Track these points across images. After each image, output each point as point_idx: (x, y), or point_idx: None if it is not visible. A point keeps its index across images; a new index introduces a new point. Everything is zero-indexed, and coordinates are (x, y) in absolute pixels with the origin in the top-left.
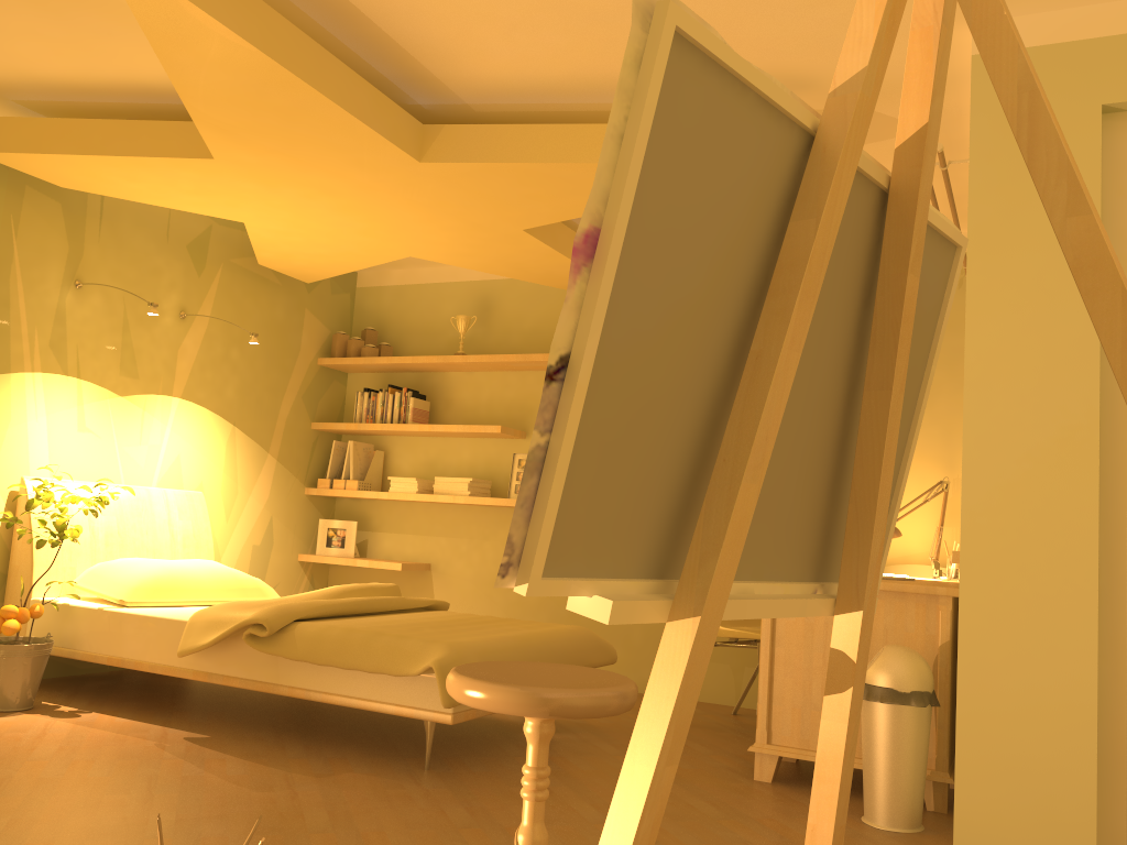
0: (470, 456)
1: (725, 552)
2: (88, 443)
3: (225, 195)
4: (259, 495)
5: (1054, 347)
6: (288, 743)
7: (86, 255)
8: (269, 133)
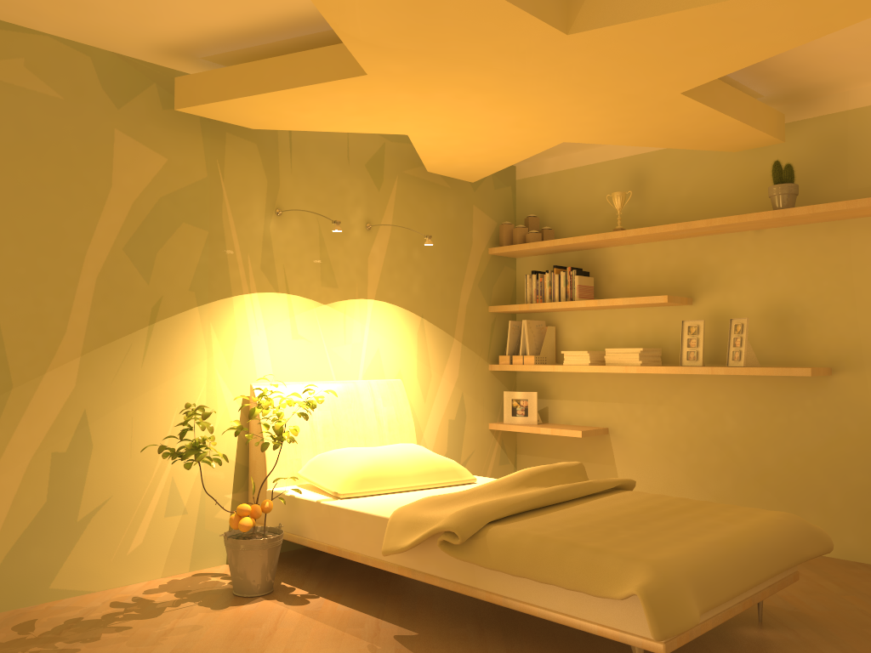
0: (637, 325)
1: None
2: (302, 348)
3: (385, 110)
4: (449, 376)
5: None
6: (491, 645)
7: (282, 186)
8: (411, 34)
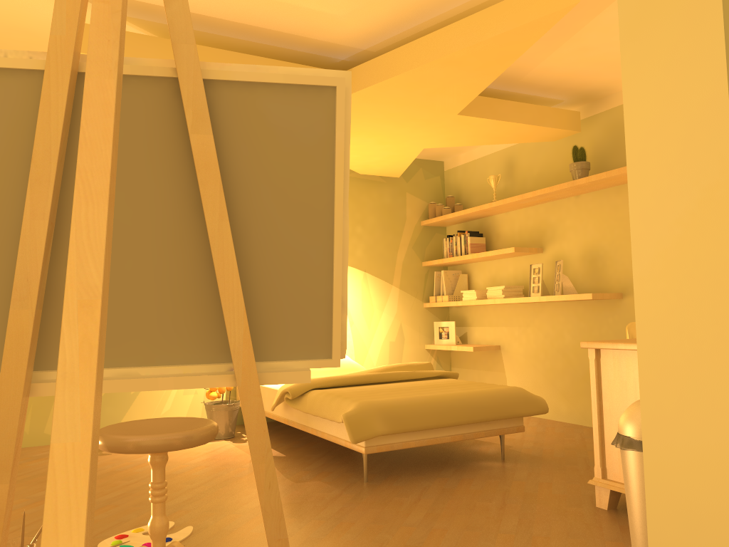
0: (513, 270)
1: (9, 354)
2: None
3: None
4: (389, 311)
5: (691, 113)
6: (318, 461)
7: None
8: None
